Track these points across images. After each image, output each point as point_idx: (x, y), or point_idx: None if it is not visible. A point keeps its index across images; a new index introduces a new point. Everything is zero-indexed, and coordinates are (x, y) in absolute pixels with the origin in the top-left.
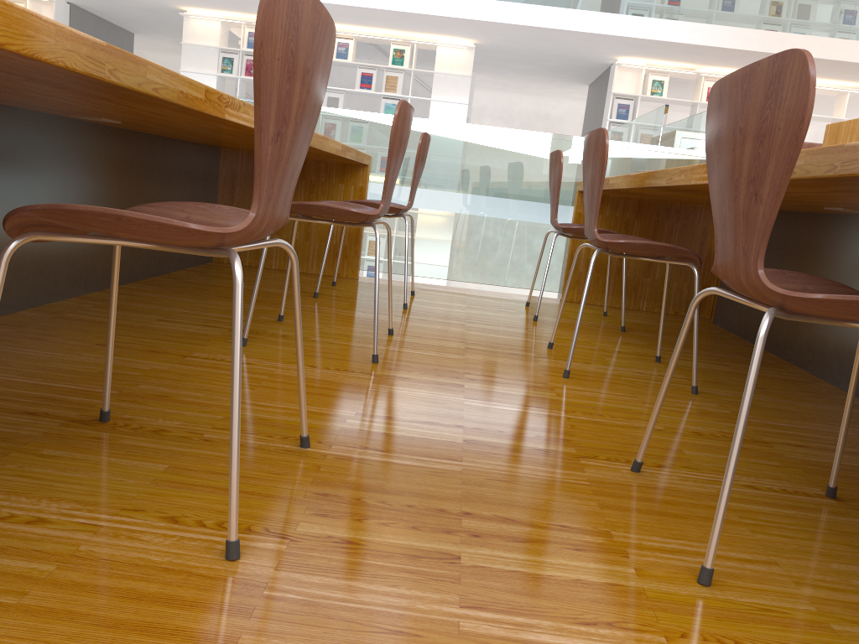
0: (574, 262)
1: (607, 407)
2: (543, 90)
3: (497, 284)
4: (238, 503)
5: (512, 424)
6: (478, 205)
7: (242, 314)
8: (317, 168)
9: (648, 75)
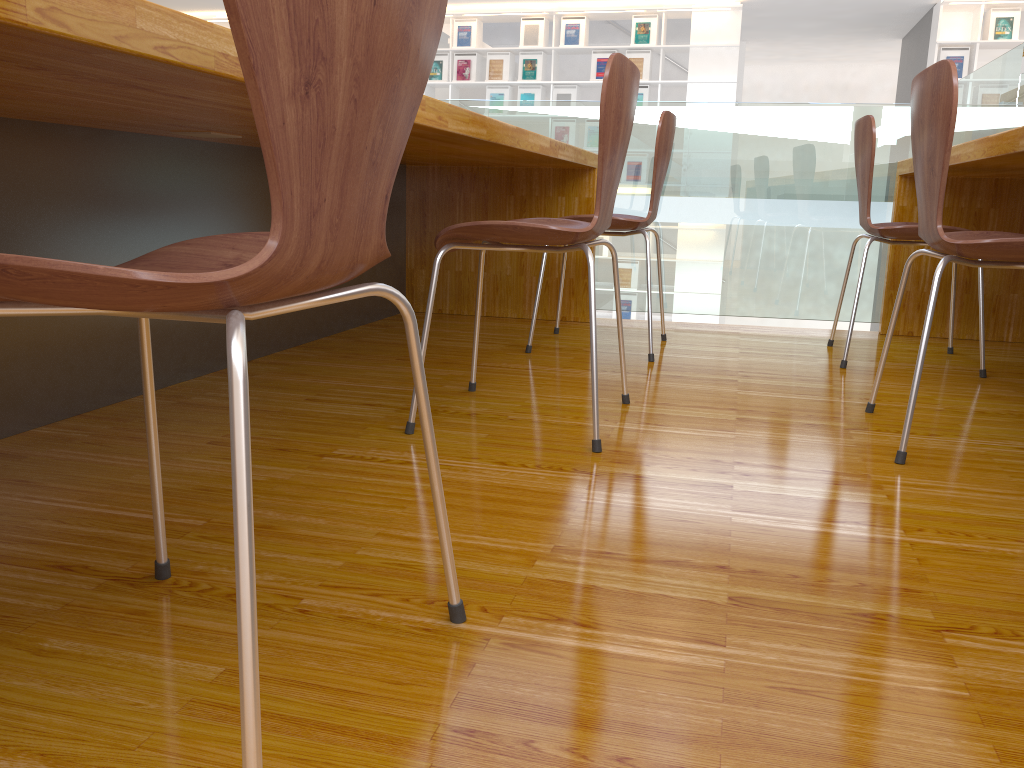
0: (903, 279)
1: (979, 517)
2: (837, 54)
3: (784, 317)
4: (312, 756)
5: (815, 560)
6: (752, 209)
7: (247, 438)
8: (528, 179)
9: (990, 12)
